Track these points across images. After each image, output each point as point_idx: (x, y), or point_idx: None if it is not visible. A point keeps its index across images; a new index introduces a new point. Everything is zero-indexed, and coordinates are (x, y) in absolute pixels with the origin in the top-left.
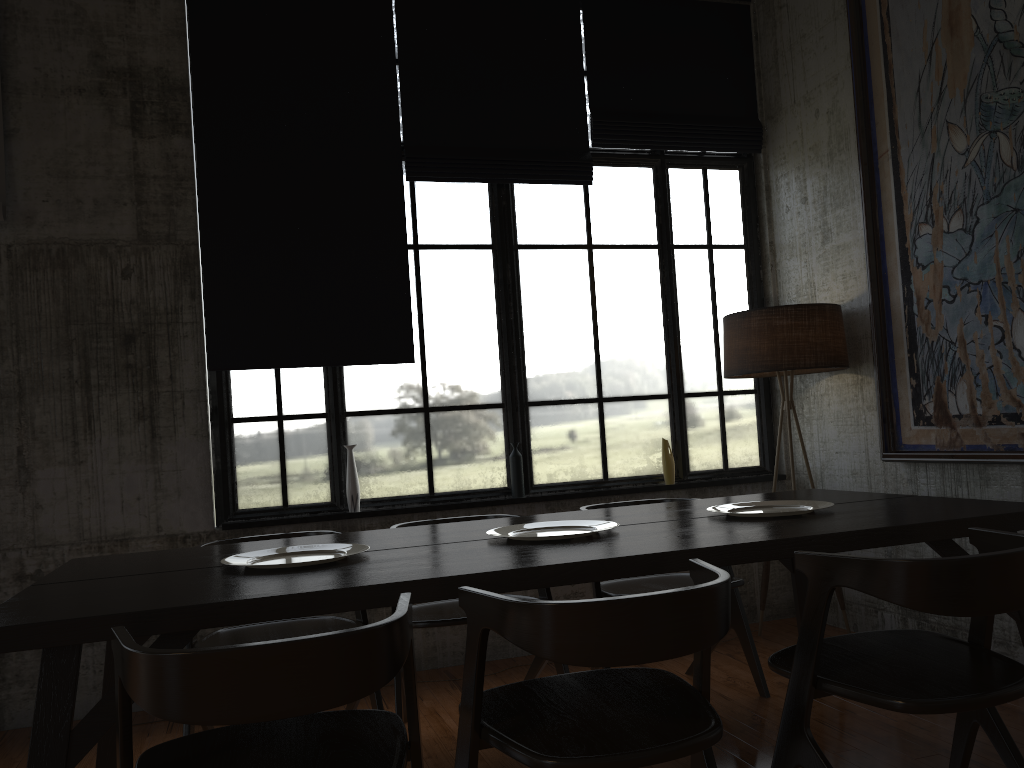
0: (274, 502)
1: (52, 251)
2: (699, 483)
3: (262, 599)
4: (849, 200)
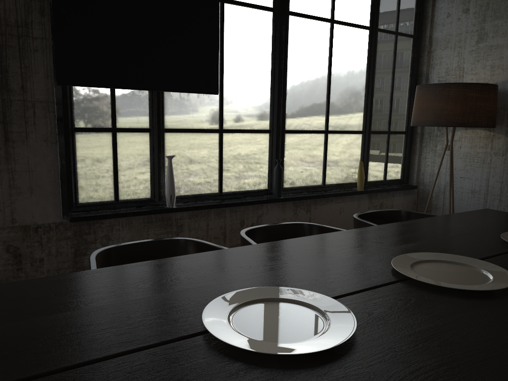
0: (108, 198)
1: None
2: (376, 190)
3: None
4: None
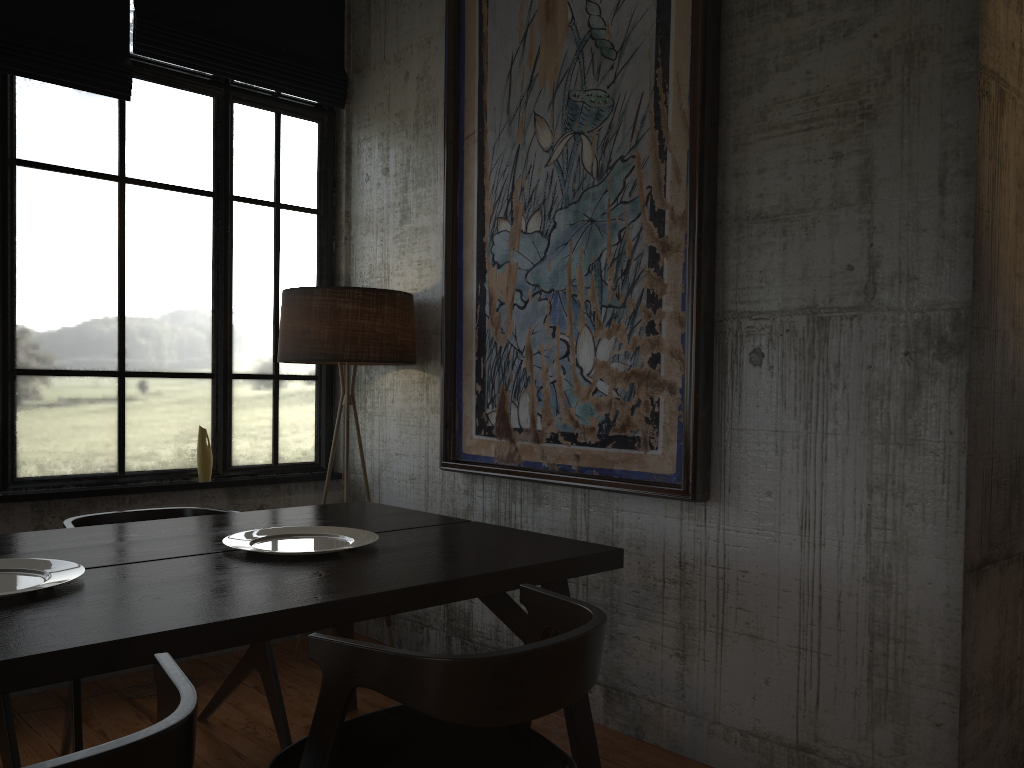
0: None
1: None
2: (241, 481)
3: None
4: (432, 180)
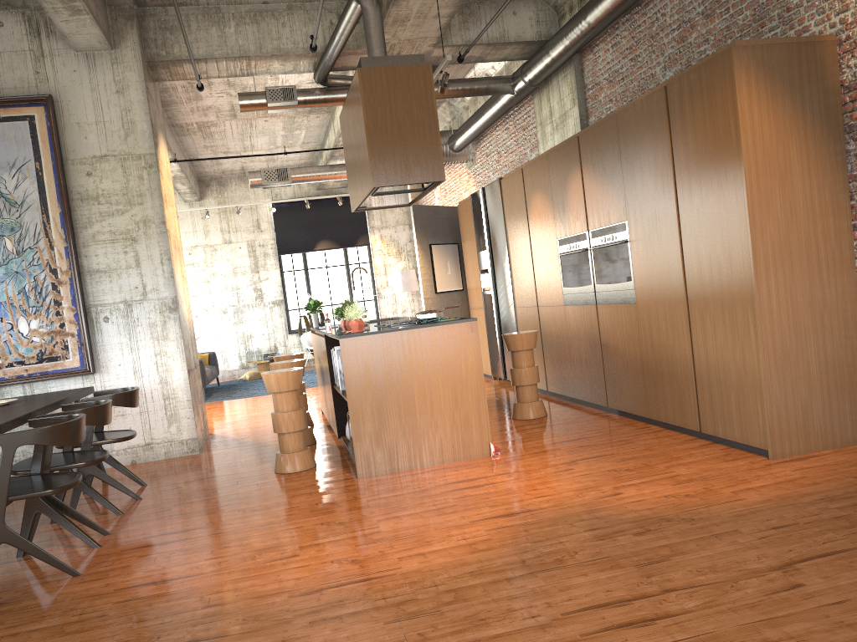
0: None
1: None
2: None
3: None
4: None
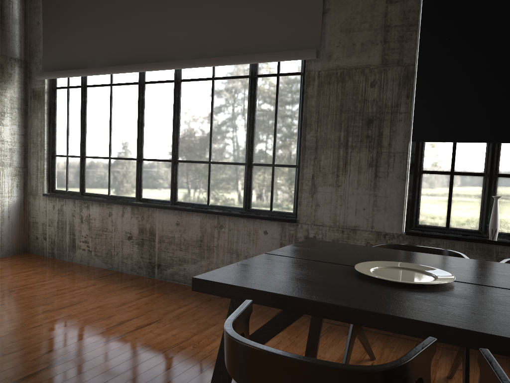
0: (440, 224)
1: (338, 73)
2: None
3: (338, 306)
4: None
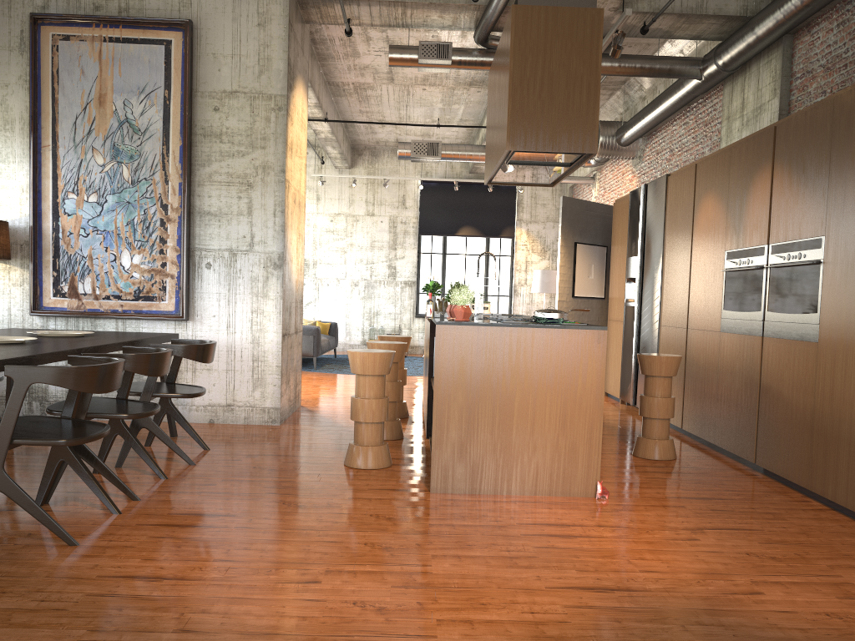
0: None
1: None
2: None
3: (19, 358)
4: (11, 161)
